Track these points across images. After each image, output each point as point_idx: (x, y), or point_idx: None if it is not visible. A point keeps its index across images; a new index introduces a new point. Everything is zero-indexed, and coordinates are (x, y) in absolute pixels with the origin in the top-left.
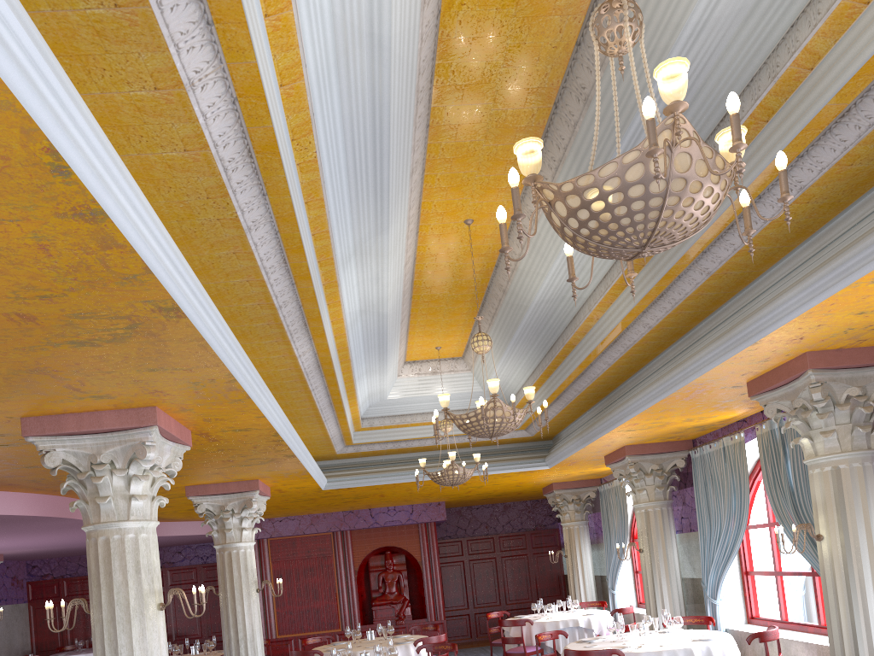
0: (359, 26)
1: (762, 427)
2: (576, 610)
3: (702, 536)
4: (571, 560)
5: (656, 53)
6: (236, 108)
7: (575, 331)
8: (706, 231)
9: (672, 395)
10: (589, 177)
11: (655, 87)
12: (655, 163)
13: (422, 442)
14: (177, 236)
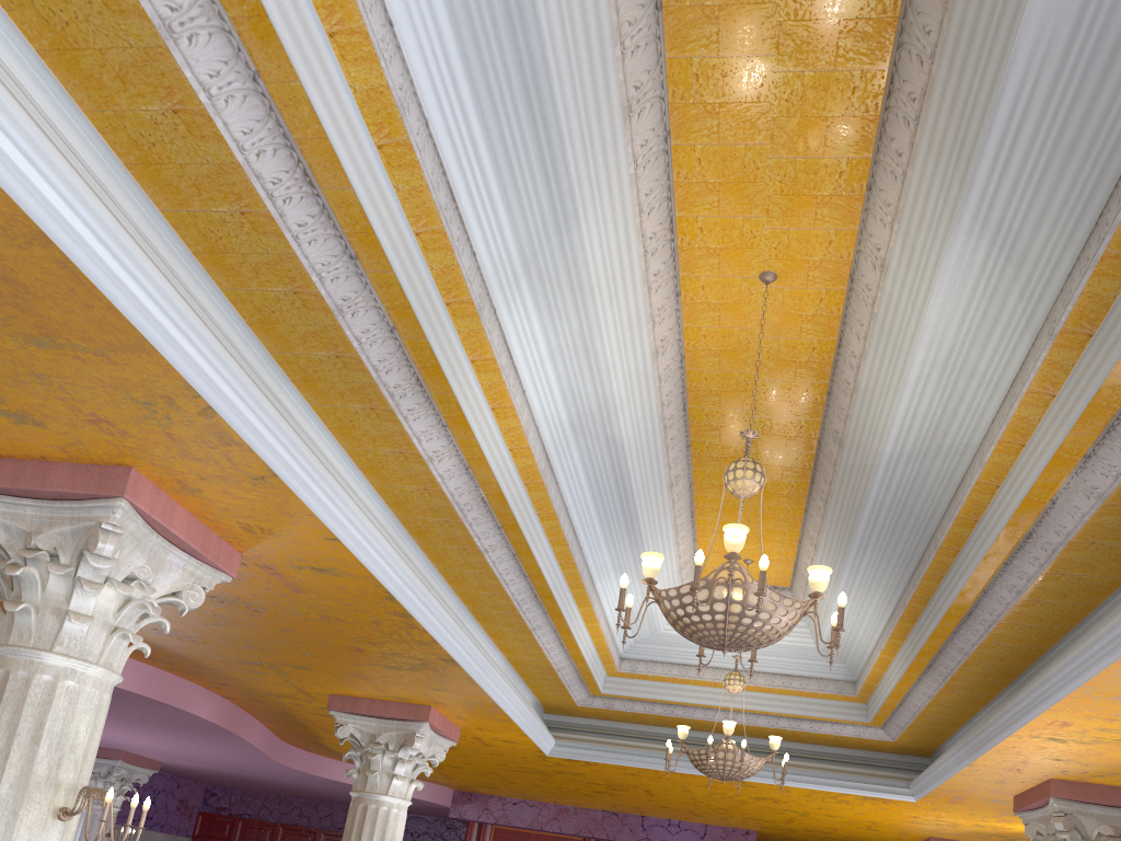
0: None
1: None
2: None
3: None
4: None
5: None
6: None
7: (956, 517)
8: None
9: None
10: None
11: None
12: None
13: (710, 713)
14: (43, 36)
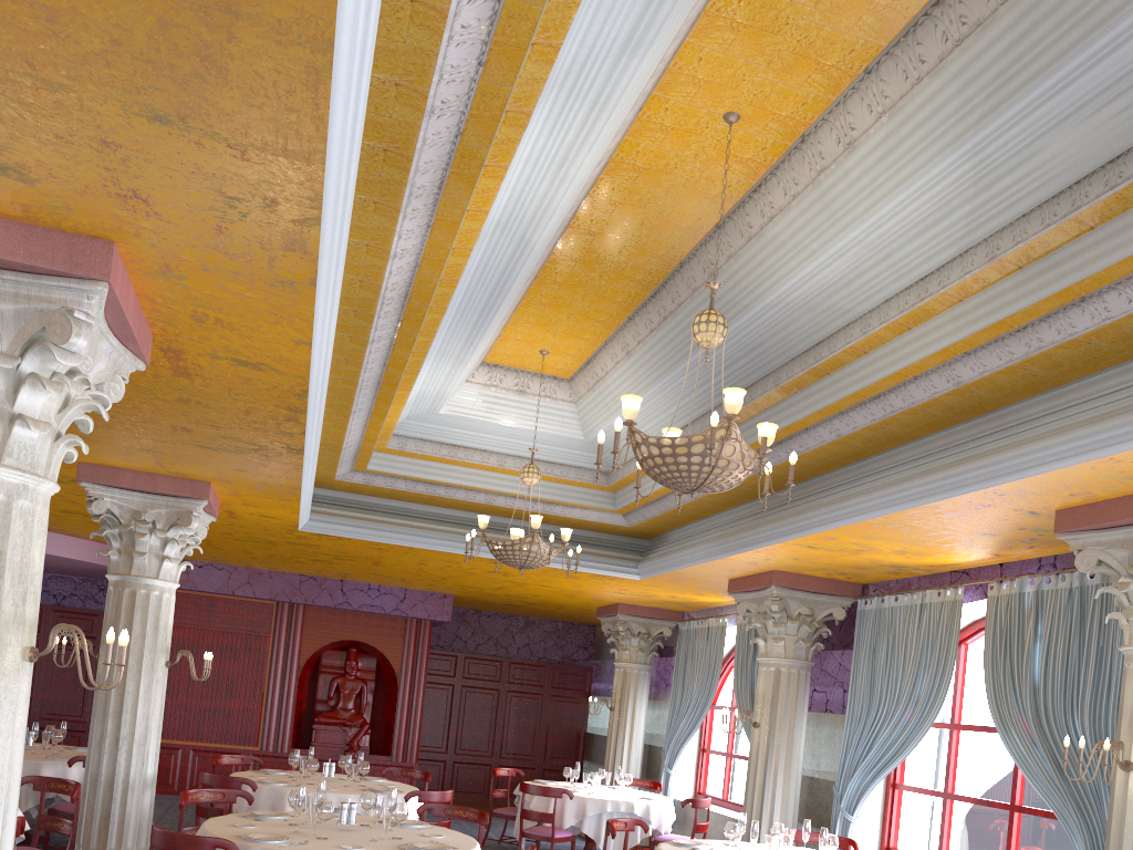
0: None
1: (1002, 587)
2: (627, 788)
3: (849, 723)
4: (618, 716)
5: None
6: None
7: (813, 367)
8: None
9: (940, 503)
10: None
11: None
12: None
13: (471, 494)
14: None
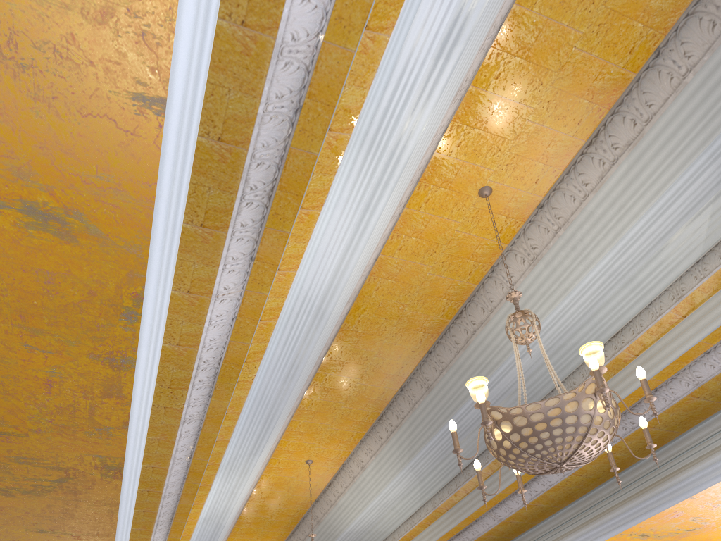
0: (314, 300)
1: None
2: None
3: None
4: None
5: (491, 364)
6: (232, 324)
7: None
8: (506, 487)
9: None
10: (536, 405)
11: None
12: (605, 397)
13: None
14: None
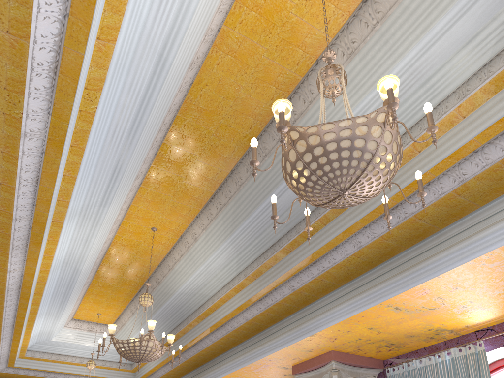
0: (156, 45)
1: None
2: None
3: None
4: None
5: None
6: (64, 23)
7: (198, 316)
8: (301, 261)
9: (250, 365)
10: (331, 125)
11: None
12: (394, 111)
13: (67, 376)
14: None
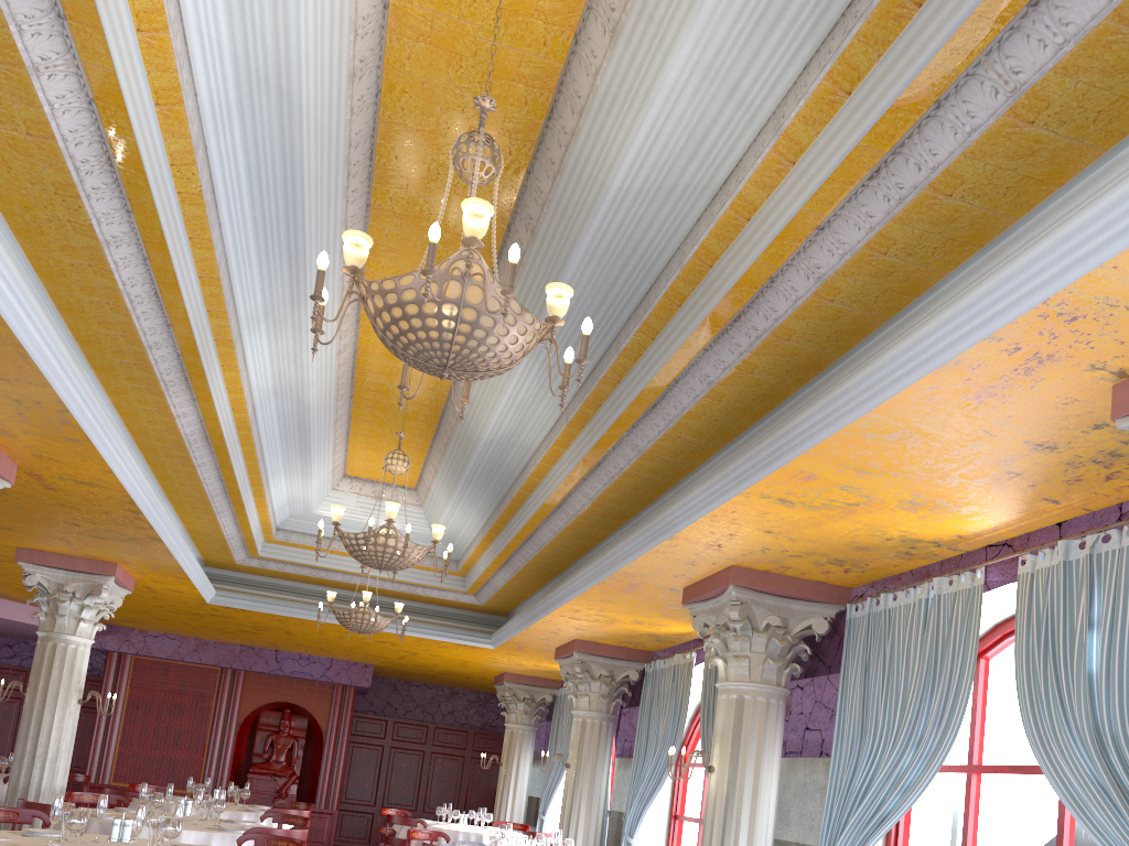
0: (266, 75)
1: (711, 649)
2: (488, 825)
3: (635, 763)
4: (505, 770)
5: (586, 205)
6: (93, 110)
7: (522, 485)
8: (631, 403)
9: (606, 582)
10: (391, 282)
11: (586, 239)
12: (426, 282)
13: (347, 577)
14: (20, 225)
